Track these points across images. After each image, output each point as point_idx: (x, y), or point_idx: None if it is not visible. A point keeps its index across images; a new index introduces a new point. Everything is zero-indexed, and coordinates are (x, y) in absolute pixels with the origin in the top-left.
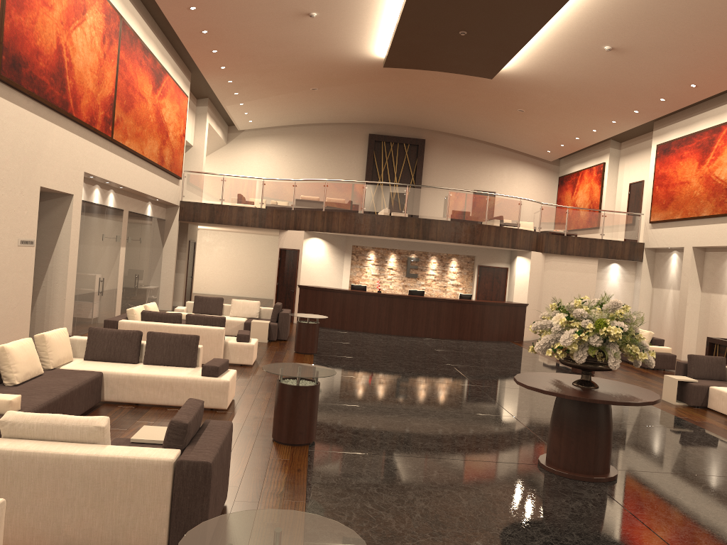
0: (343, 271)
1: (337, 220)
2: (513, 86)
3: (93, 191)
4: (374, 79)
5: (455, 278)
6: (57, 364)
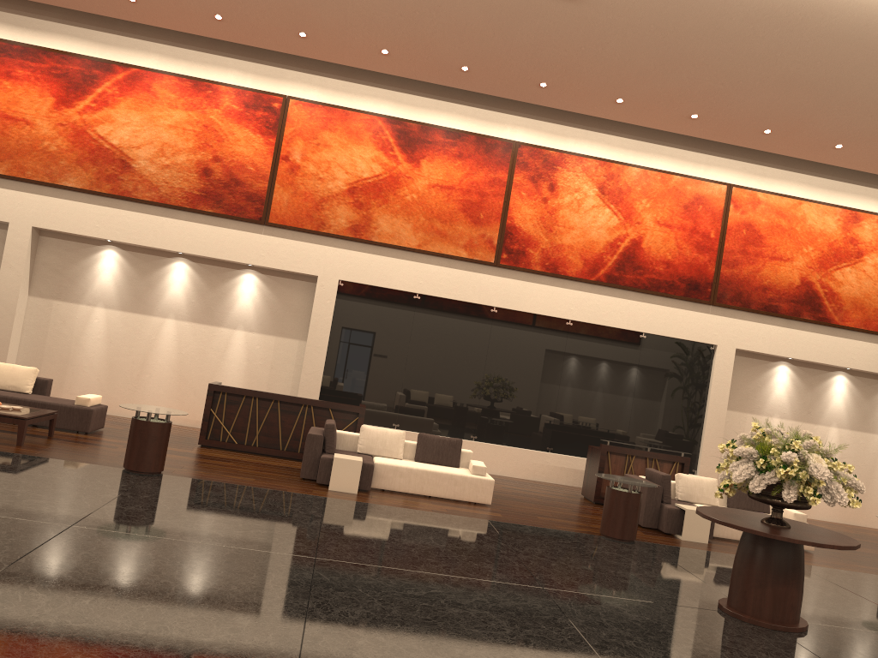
0: None
1: None
2: None
3: None
4: None
5: None
6: None
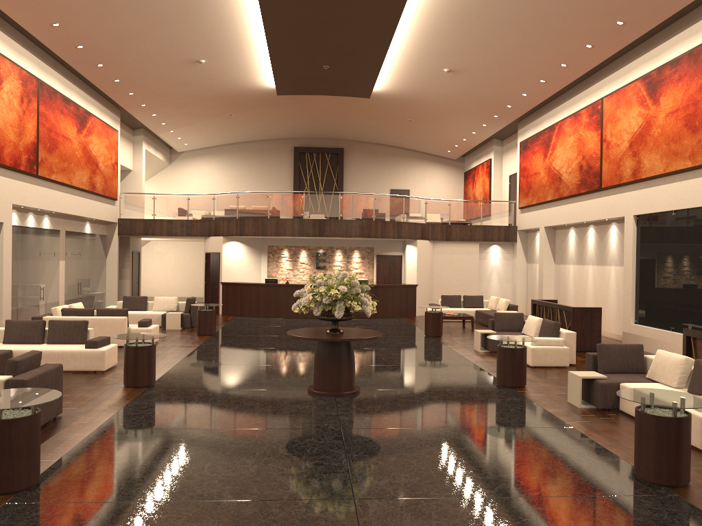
0: (261, 268)
1: (248, 225)
2: (393, 102)
3: (27, 218)
4: (278, 104)
5: (358, 267)
6: None
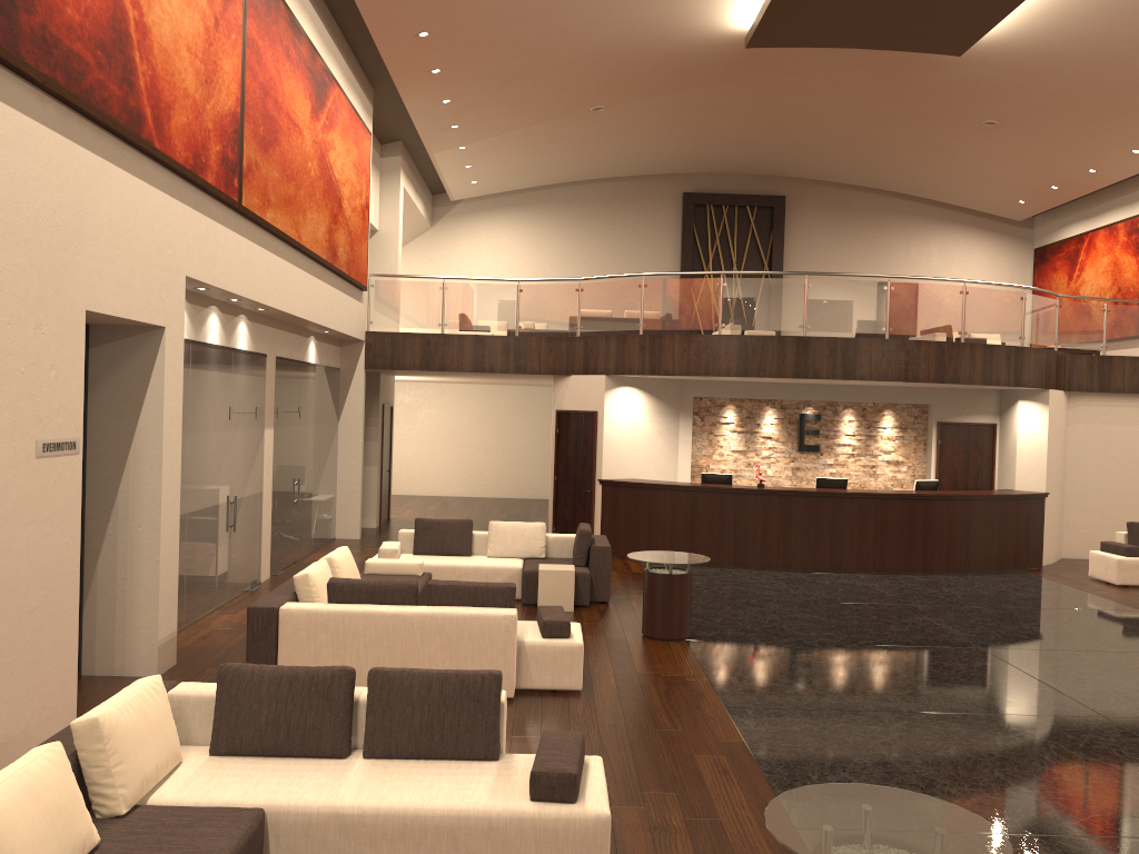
0: (679, 447)
1: (671, 350)
2: (991, 72)
3: (206, 320)
4: (714, 80)
5: (892, 449)
6: (140, 793)
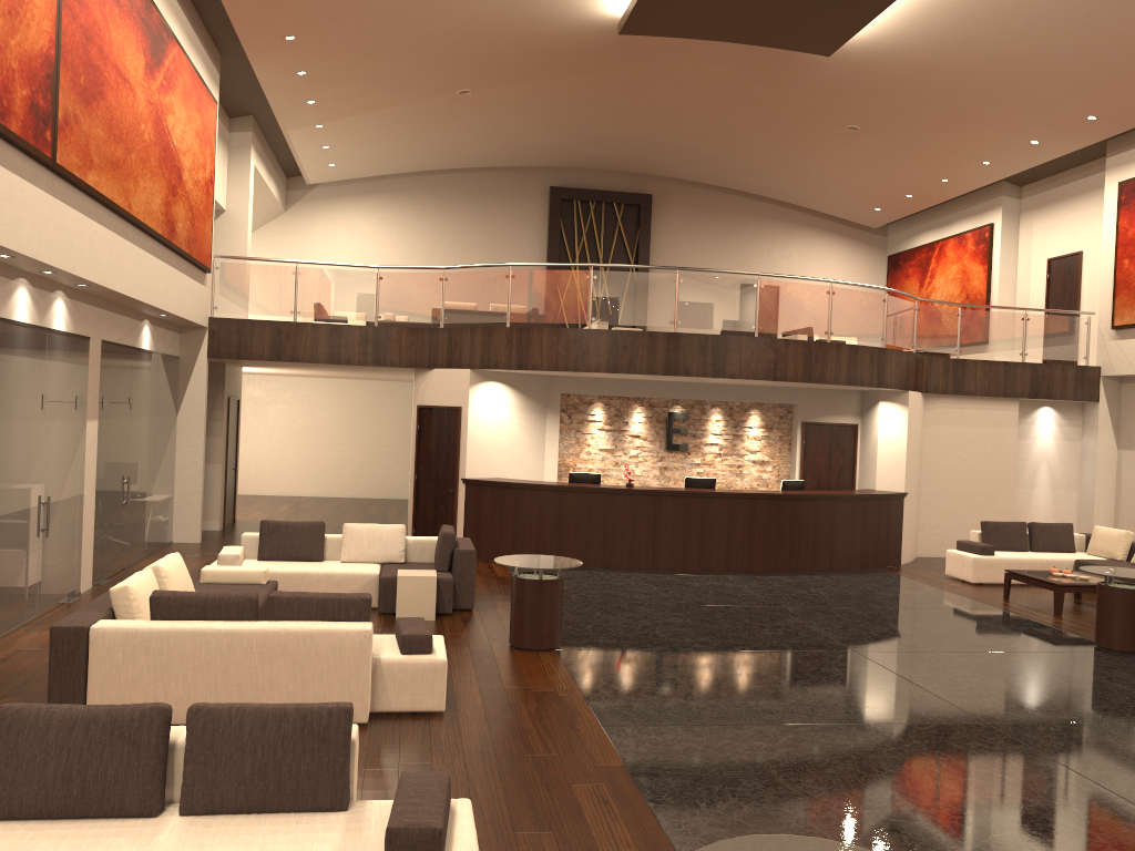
0: (546, 445)
1: (539, 344)
2: (857, 76)
3: (12, 294)
4: (585, 69)
5: (758, 449)
6: None
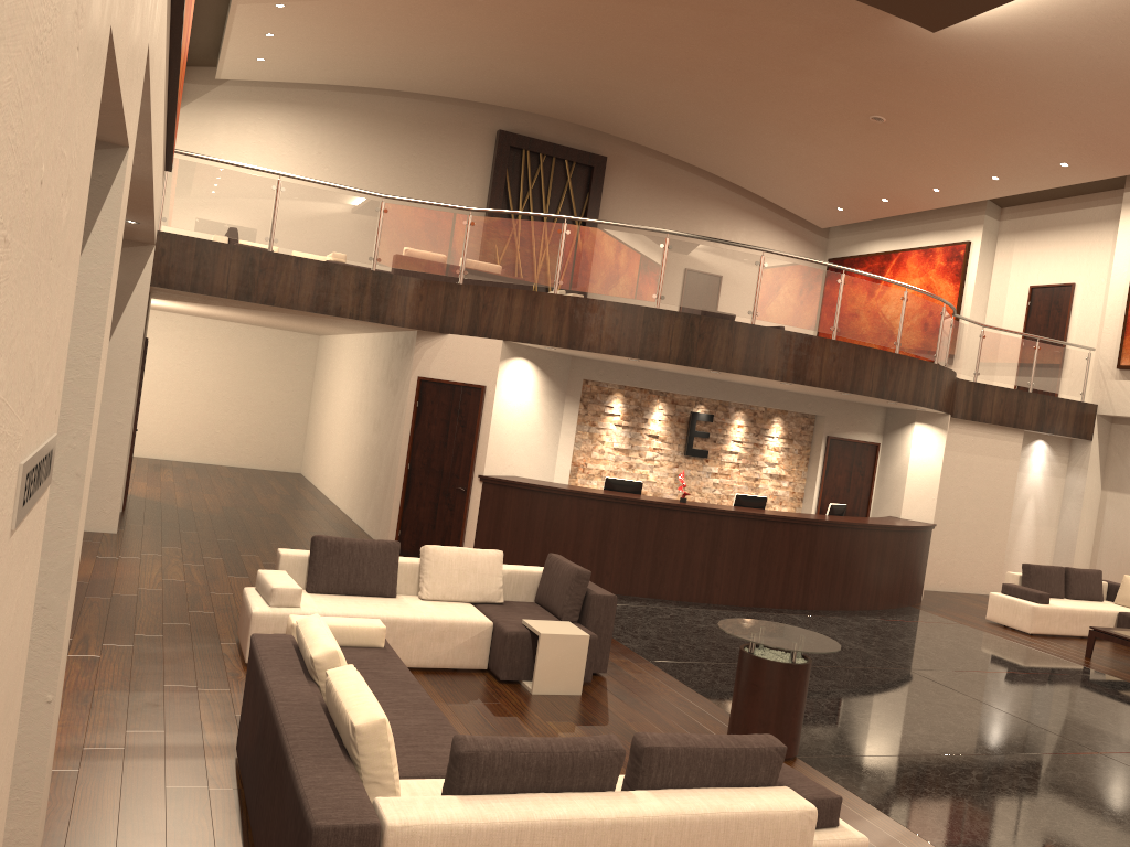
0: (561, 439)
1: (599, 321)
2: (928, 61)
3: None
4: None
5: (777, 461)
6: None
